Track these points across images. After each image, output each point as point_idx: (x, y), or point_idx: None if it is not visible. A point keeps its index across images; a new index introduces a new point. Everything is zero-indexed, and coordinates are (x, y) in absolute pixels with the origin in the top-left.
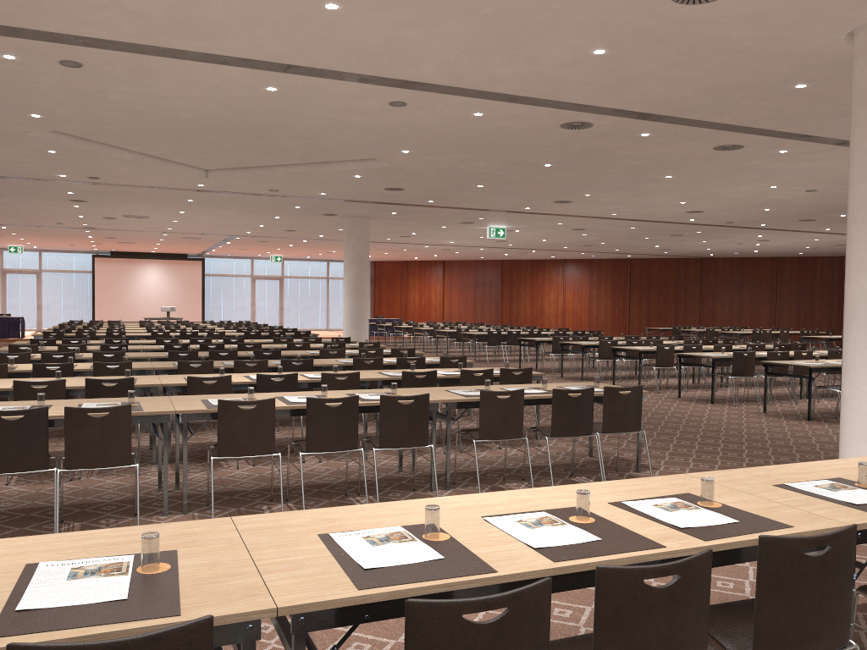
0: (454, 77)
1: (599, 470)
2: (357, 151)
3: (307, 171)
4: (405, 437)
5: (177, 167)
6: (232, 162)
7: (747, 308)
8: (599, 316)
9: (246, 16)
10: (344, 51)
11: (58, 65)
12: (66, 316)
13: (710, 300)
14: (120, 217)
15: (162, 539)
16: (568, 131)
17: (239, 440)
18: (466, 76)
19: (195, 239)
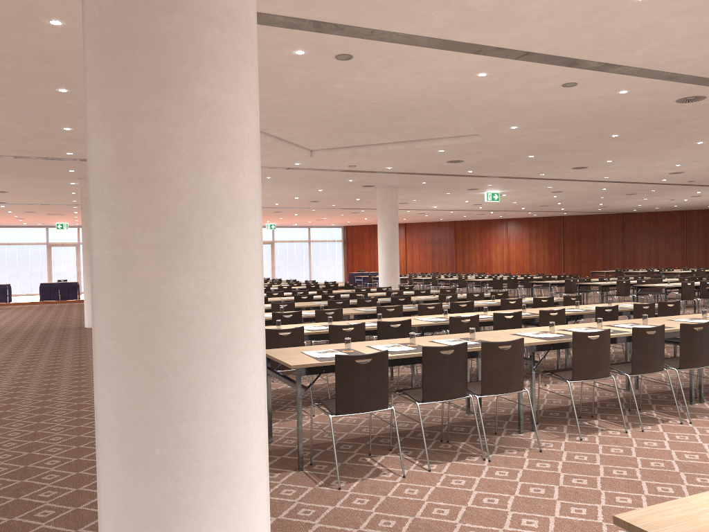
0: (651, 59)
1: None
2: (473, 128)
3: (404, 148)
4: (698, 359)
5: (295, 148)
6: (341, 143)
7: (662, 253)
8: (539, 264)
9: (556, 8)
10: (593, 38)
11: (330, 58)
12: None
13: (631, 247)
14: None
15: None
16: (676, 105)
17: (588, 366)
18: (662, 58)
19: None
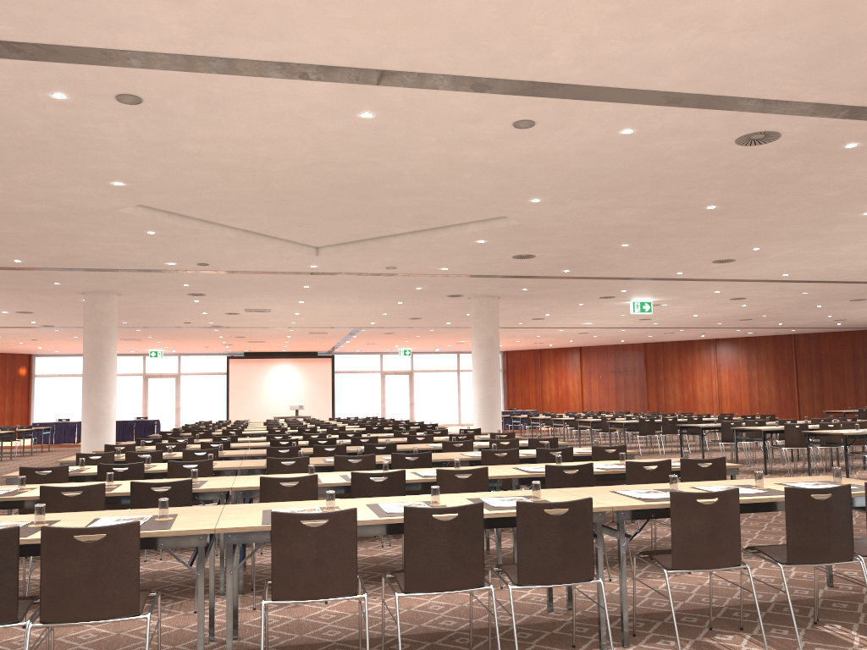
0: (597, 68)
1: (857, 612)
2: (478, 204)
3: (424, 238)
4: (558, 568)
5: (284, 244)
6: (342, 235)
7: None
8: (762, 401)
9: None
10: (449, 36)
11: (116, 103)
12: (202, 418)
13: None
14: (242, 312)
15: None
16: (745, 149)
17: (302, 574)
18: (613, 65)
19: (321, 333)
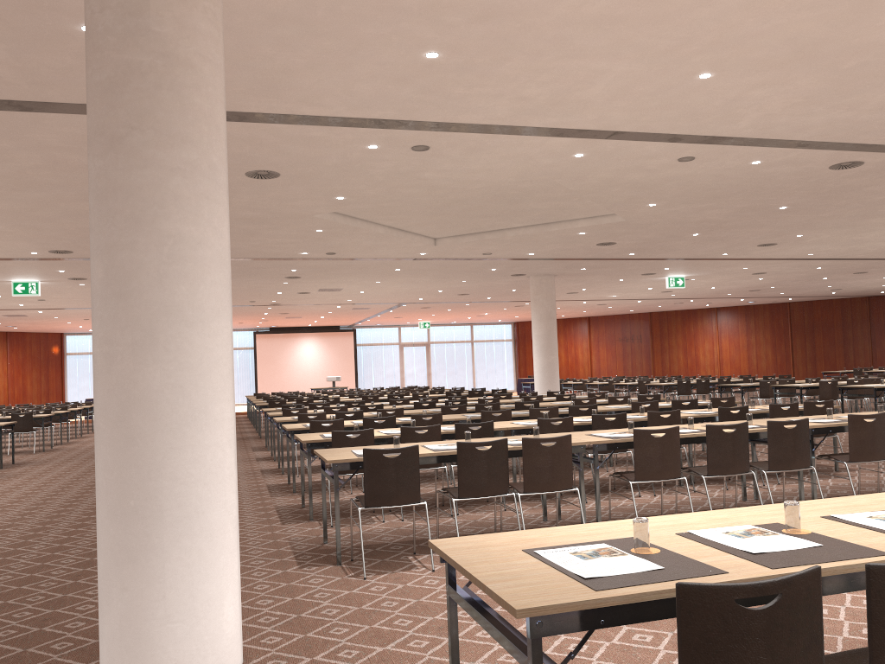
0: (763, 129)
1: None
2: (605, 208)
3: (537, 232)
4: (792, 460)
5: (414, 237)
6: (465, 229)
7: None
8: (760, 364)
9: (618, 91)
10: (679, 114)
11: (407, 150)
12: None
13: (883, 340)
14: (314, 292)
15: (878, 503)
16: (833, 172)
17: (652, 465)
18: (775, 127)
19: (362, 309)
